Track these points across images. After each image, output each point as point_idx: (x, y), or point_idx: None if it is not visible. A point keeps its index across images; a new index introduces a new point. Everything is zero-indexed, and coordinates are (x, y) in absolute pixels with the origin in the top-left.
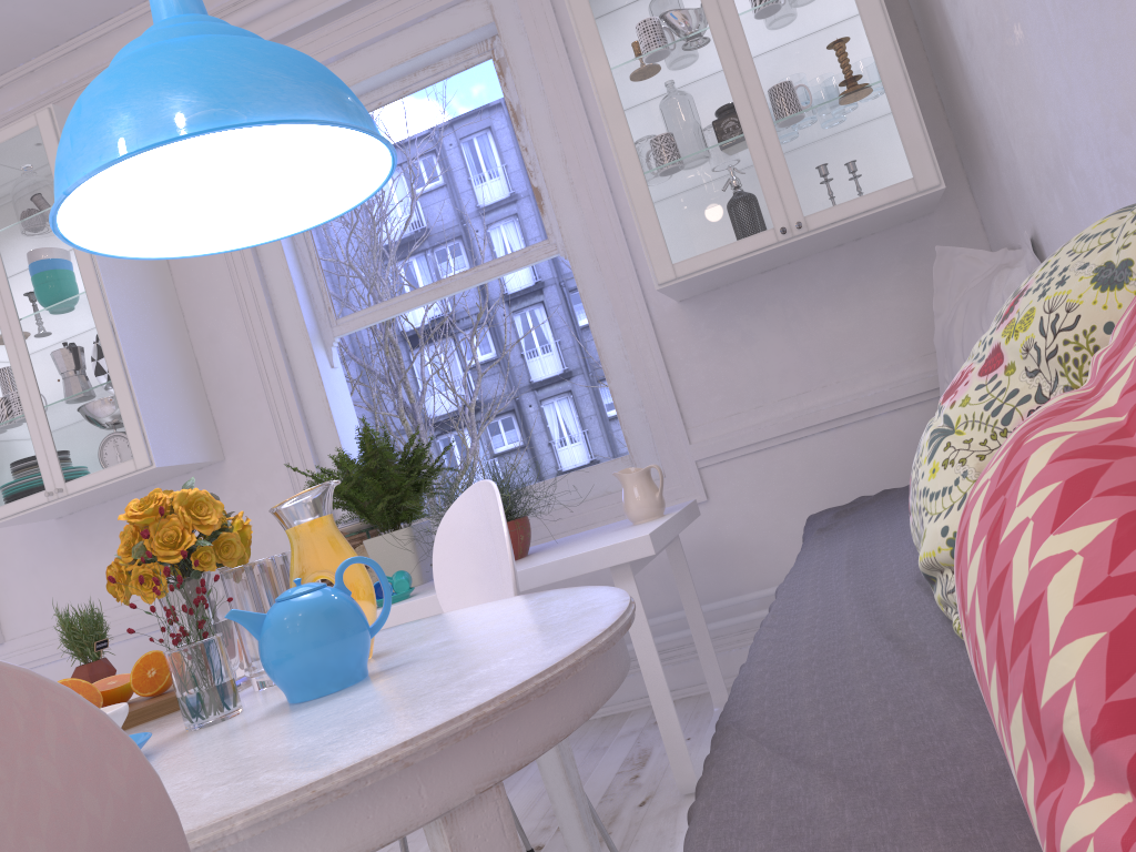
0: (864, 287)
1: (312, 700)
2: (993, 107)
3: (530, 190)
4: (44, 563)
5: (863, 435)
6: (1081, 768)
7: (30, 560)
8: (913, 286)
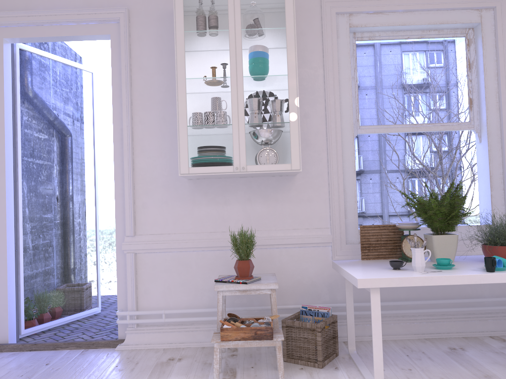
0: None
1: None
2: None
3: (467, 98)
4: (173, 200)
5: None
6: None
7: (165, 196)
8: None
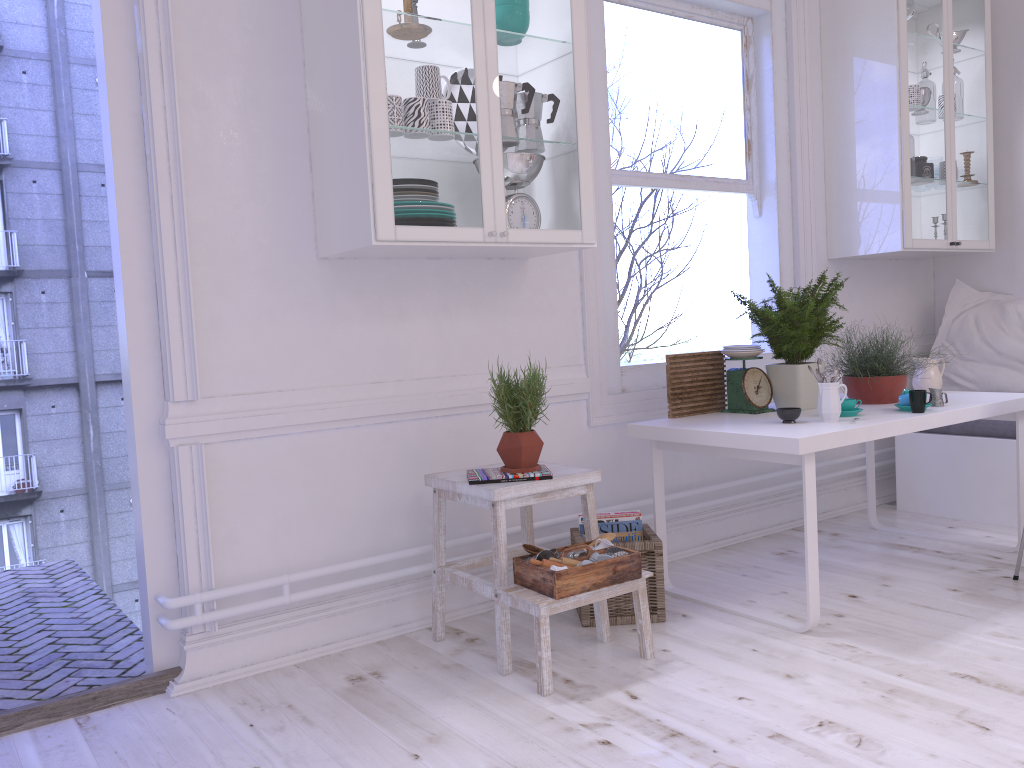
0: (894, 288)
1: None
2: None
3: (744, 139)
4: (288, 308)
5: None
6: None
7: (267, 299)
8: (909, 296)
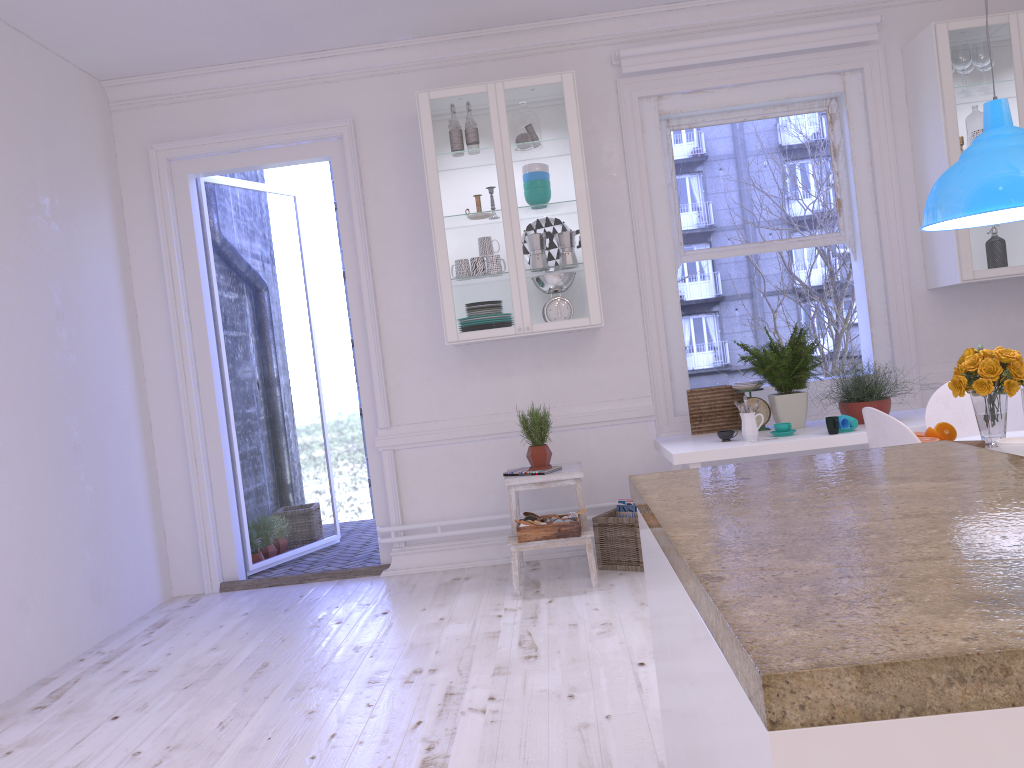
0: None
1: None
2: None
3: (834, 199)
4: (438, 375)
5: None
6: None
7: (426, 372)
8: None
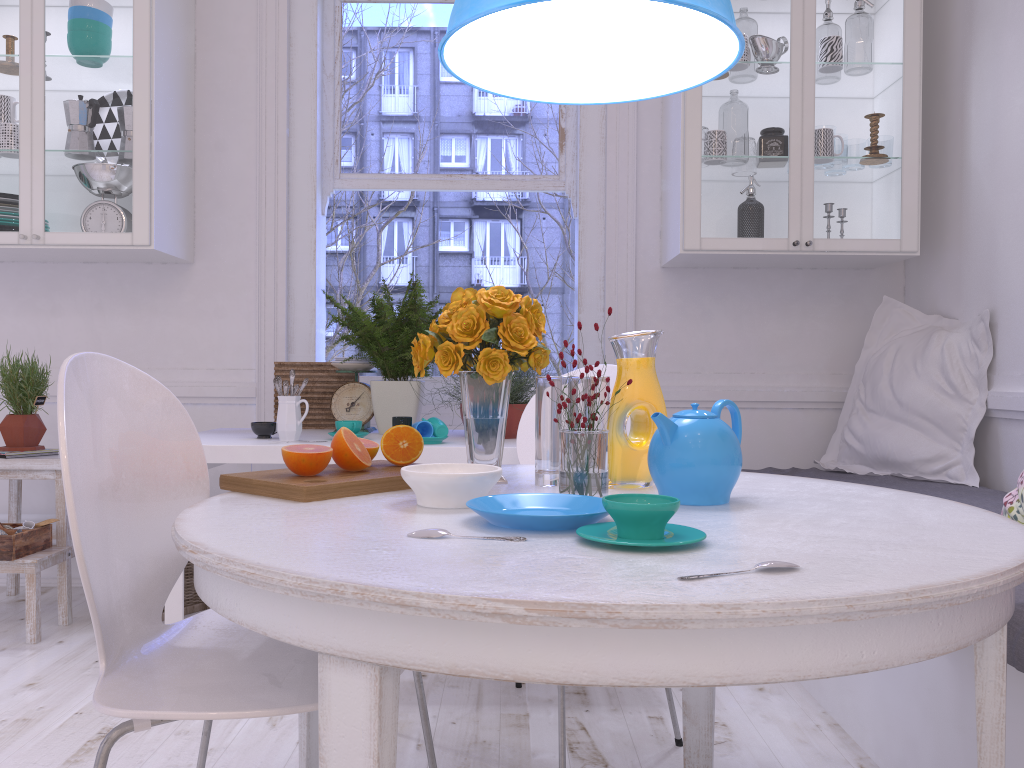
0: (806, 307)
1: (705, 506)
2: (994, 211)
3: (557, 128)
4: None
5: (769, 420)
6: None
7: None
8: (841, 319)
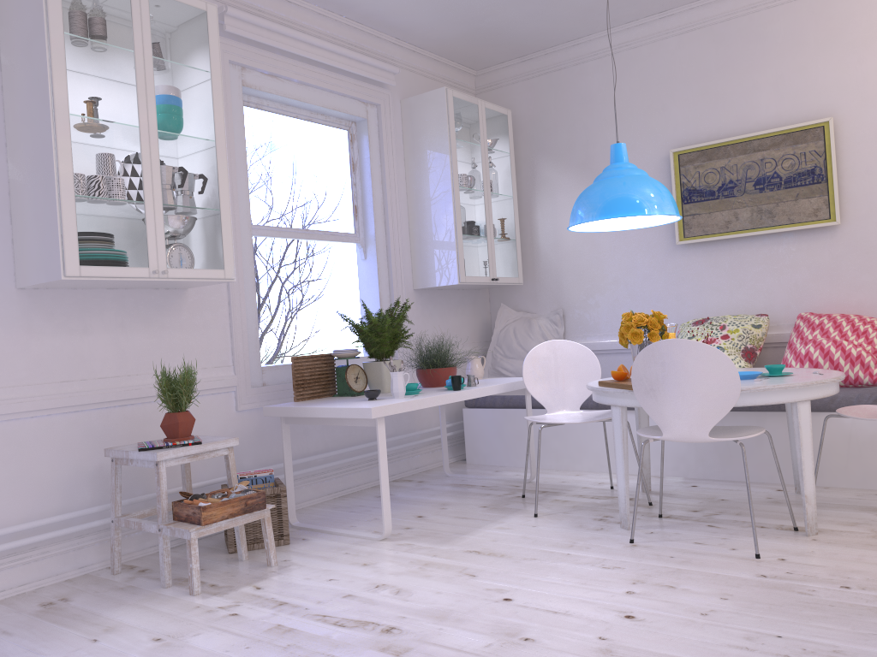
0: (462, 309)
1: None
2: (558, 267)
3: (352, 205)
4: None
5: None
6: (871, 367)
7: None
8: (473, 315)
